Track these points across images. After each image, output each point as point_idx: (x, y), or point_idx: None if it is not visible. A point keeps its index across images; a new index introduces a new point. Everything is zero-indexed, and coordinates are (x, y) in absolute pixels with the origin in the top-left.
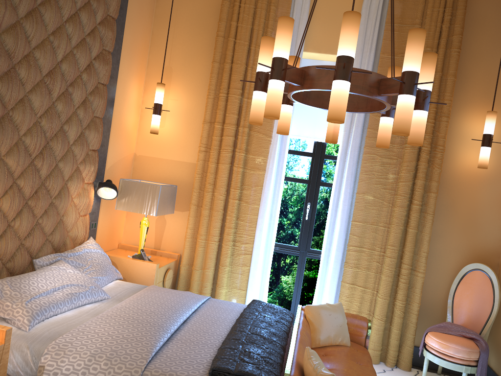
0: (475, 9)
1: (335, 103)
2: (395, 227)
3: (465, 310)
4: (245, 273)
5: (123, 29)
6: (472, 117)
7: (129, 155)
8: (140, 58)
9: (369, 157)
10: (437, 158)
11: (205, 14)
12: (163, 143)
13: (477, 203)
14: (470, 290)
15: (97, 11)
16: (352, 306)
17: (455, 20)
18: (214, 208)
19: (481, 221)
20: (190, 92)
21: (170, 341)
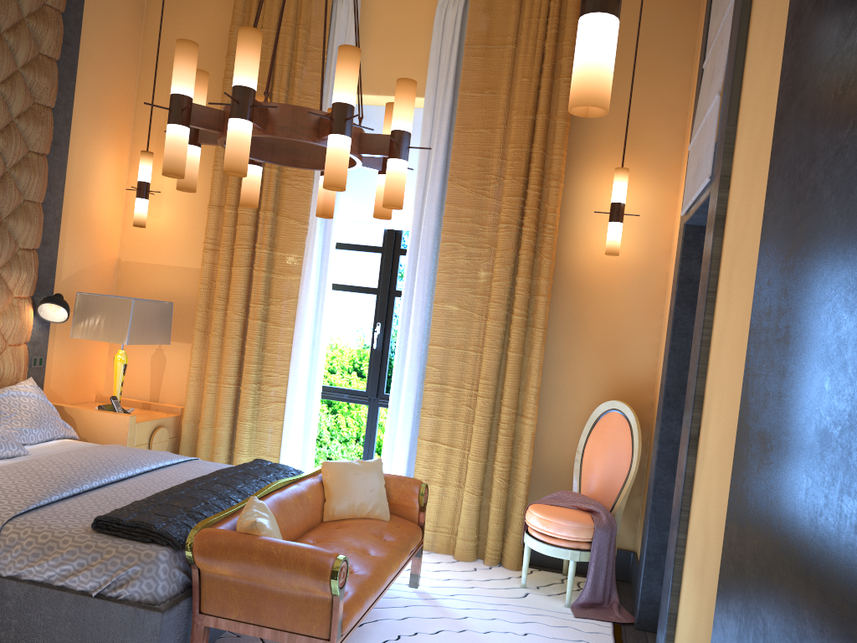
0: None
1: (229, 149)
2: (488, 350)
3: (593, 472)
4: (277, 432)
5: (73, 73)
6: (604, 180)
7: (107, 261)
8: (118, 115)
9: (449, 247)
10: (545, 243)
11: (213, 46)
12: (158, 241)
13: (616, 310)
14: (602, 441)
15: (17, 50)
16: (435, 475)
17: (564, 35)
18: (227, 334)
19: (623, 337)
20: None
21: (75, 498)
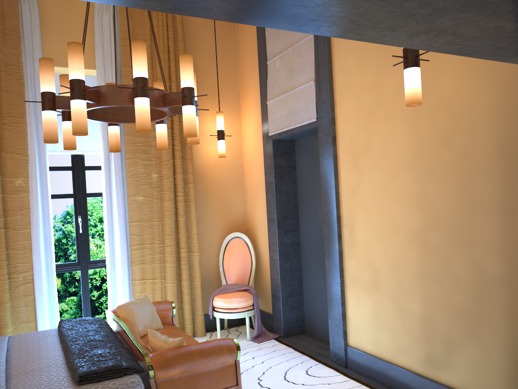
0: (189, 29)
1: (142, 116)
2: (168, 219)
3: (234, 271)
4: (30, 304)
5: None
6: (205, 117)
7: None
8: None
9: (132, 162)
10: (188, 154)
11: None
12: None
13: (223, 186)
14: (234, 254)
15: None
16: None
17: (177, 38)
18: None
19: (228, 199)
20: None
21: (10, 379)
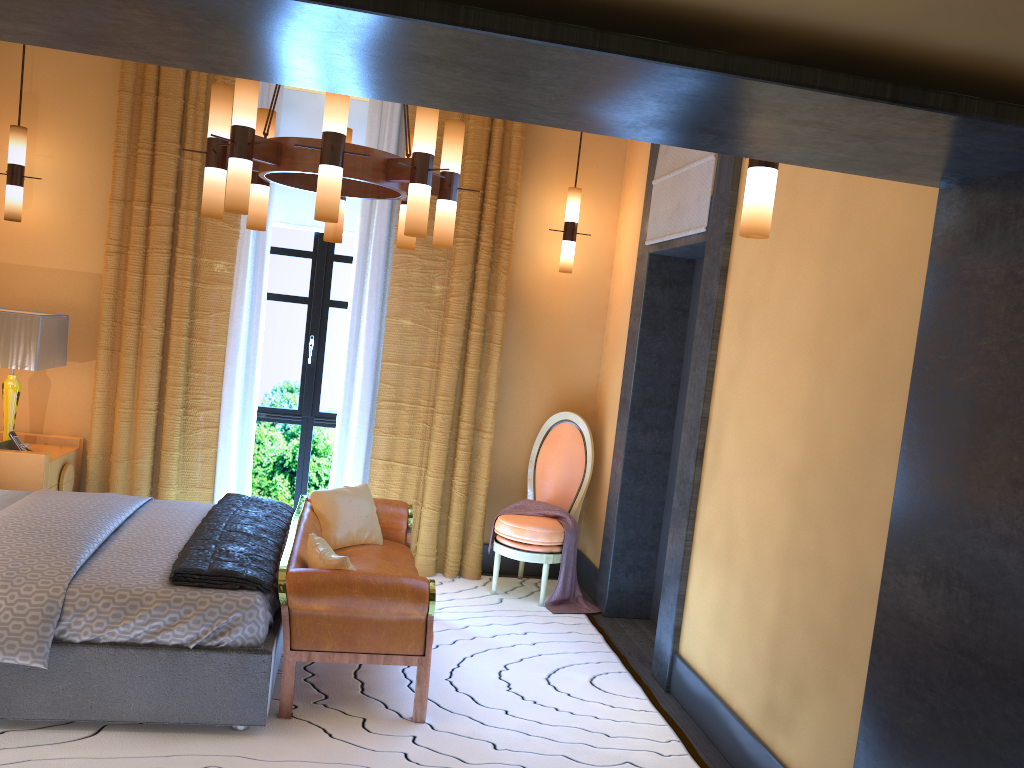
0: None
1: (324, 196)
2: (447, 366)
3: (549, 480)
4: (209, 460)
5: None
6: (552, 196)
7: None
8: None
9: (403, 259)
10: (502, 258)
11: None
12: (31, 237)
13: (563, 324)
14: (556, 451)
15: None
16: (391, 494)
17: None
18: (144, 353)
19: (569, 350)
20: (79, 144)
21: (101, 554)
